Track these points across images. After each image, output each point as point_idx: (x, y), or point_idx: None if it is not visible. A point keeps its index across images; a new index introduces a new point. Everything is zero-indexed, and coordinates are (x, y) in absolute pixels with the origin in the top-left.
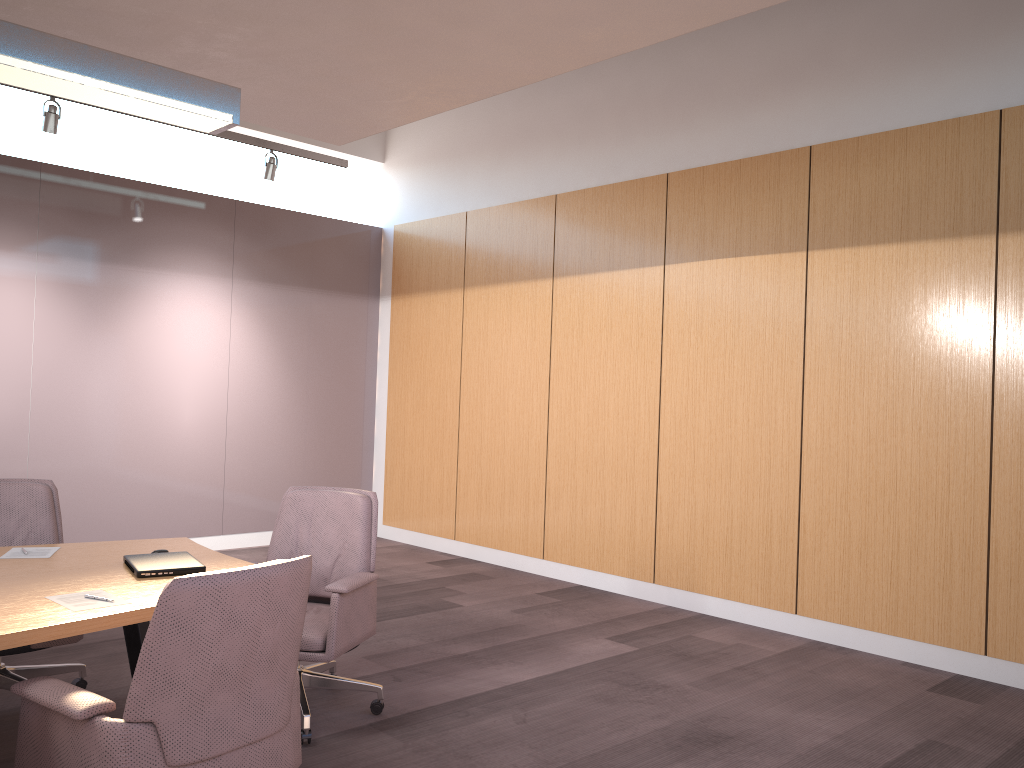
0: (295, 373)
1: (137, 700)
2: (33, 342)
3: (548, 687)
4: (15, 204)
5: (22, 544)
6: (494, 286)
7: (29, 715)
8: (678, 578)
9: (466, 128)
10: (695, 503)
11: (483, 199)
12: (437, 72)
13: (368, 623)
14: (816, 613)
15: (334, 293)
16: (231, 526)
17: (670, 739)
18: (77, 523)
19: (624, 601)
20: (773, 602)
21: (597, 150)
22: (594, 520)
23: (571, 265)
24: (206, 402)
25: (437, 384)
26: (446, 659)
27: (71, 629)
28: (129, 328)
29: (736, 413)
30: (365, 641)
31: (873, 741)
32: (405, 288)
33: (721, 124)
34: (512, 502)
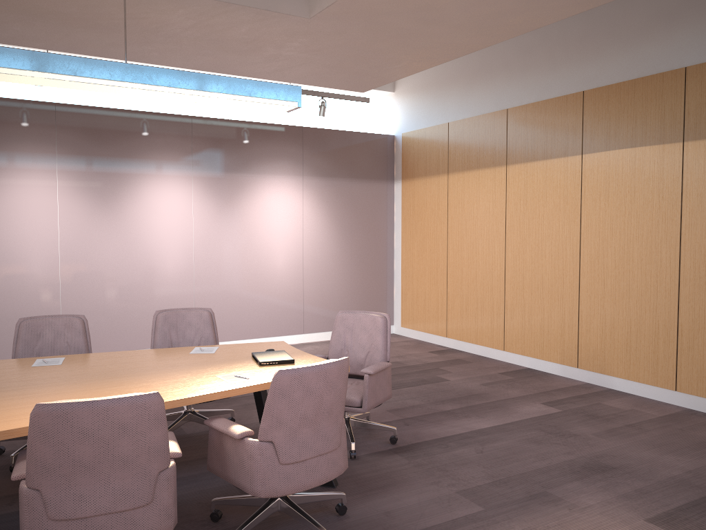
0: (343, 233)
1: (264, 430)
2: (193, 223)
3: (499, 432)
4: (179, 142)
5: (198, 344)
6: (467, 172)
7: (213, 435)
8: (594, 365)
9: (446, 66)
10: (605, 315)
11: (459, 114)
12: (419, 49)
13: (386, 391)
14: (690, 390)
15: (365, 180)
16: (308, 328)
17: (573, 467)
18: (222, 327)
19: (557, 379)
20: (659, 382)
21: (534, 77)
22: (537, 326)
23: (518, 156)
24: (290, 253)
25: (432, 237)
26: (436, 413)
27: (230, 393)
28: (244, 211)
29: (633, 255)
30: (388, 401)
31: None
32: (410, 174)
33: (621, 55)
34: (483, 313)
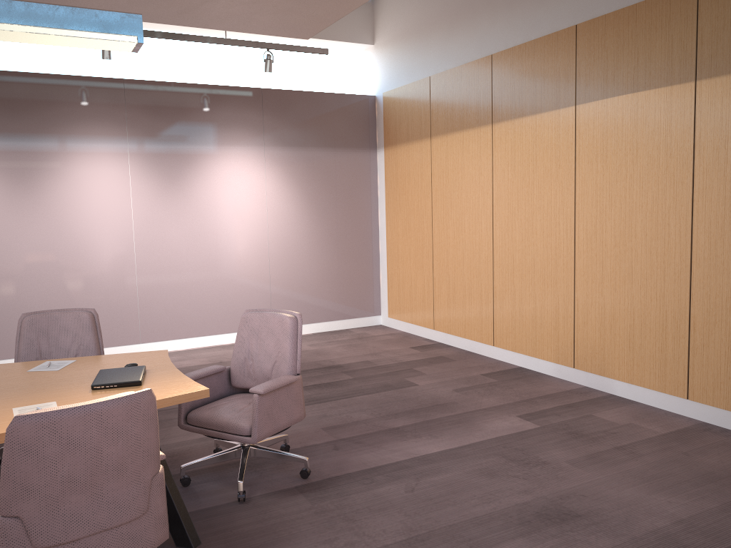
0: (316, 211)
1: (5, 501)
2: (131, 204)
3: (447, 460)
4: (110, 110)
5: (75, 353)
6: (451, 134)
7: None
8: (592, 365)
9: (426, 8)
10: (604, 305)
11: (440, 65)
12: None
13: (293, 412)
14: (704, 399)
15: (341, 149)
16: None
17: (524, 514)
18: (173, 323)
19: (549, 382)
20: (668, 388)
21: (521, 12)
22: (528, 317)
23: (505, 112)
24: (253, 236)
25: (417, 213)
26: (381, 432)
27: (2, 438)
28: (194, 189)
29: (636, 229)
30: (330, 414)
31: (713, 528)
32: (392, 141)
33: None
34: (470, 302)
